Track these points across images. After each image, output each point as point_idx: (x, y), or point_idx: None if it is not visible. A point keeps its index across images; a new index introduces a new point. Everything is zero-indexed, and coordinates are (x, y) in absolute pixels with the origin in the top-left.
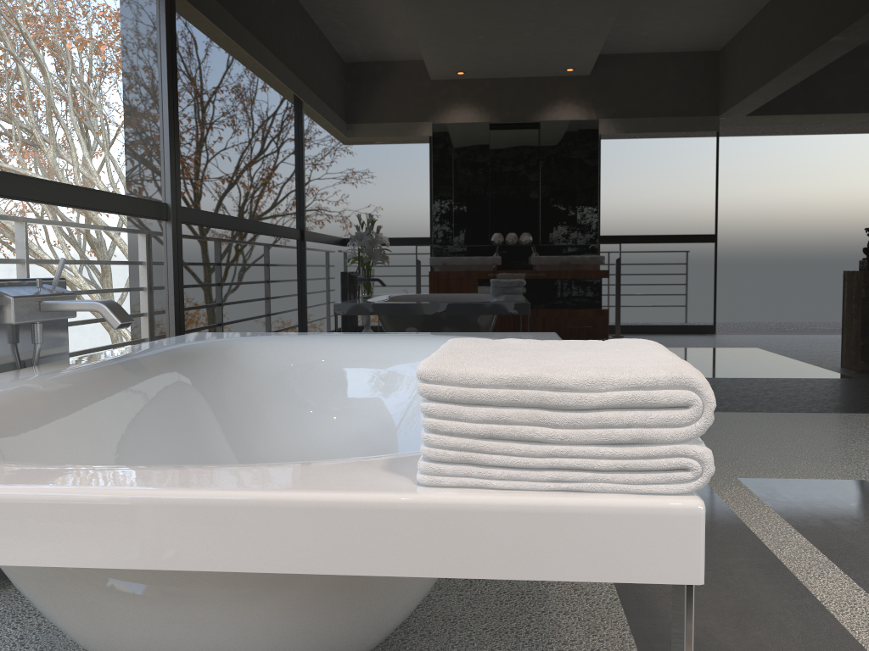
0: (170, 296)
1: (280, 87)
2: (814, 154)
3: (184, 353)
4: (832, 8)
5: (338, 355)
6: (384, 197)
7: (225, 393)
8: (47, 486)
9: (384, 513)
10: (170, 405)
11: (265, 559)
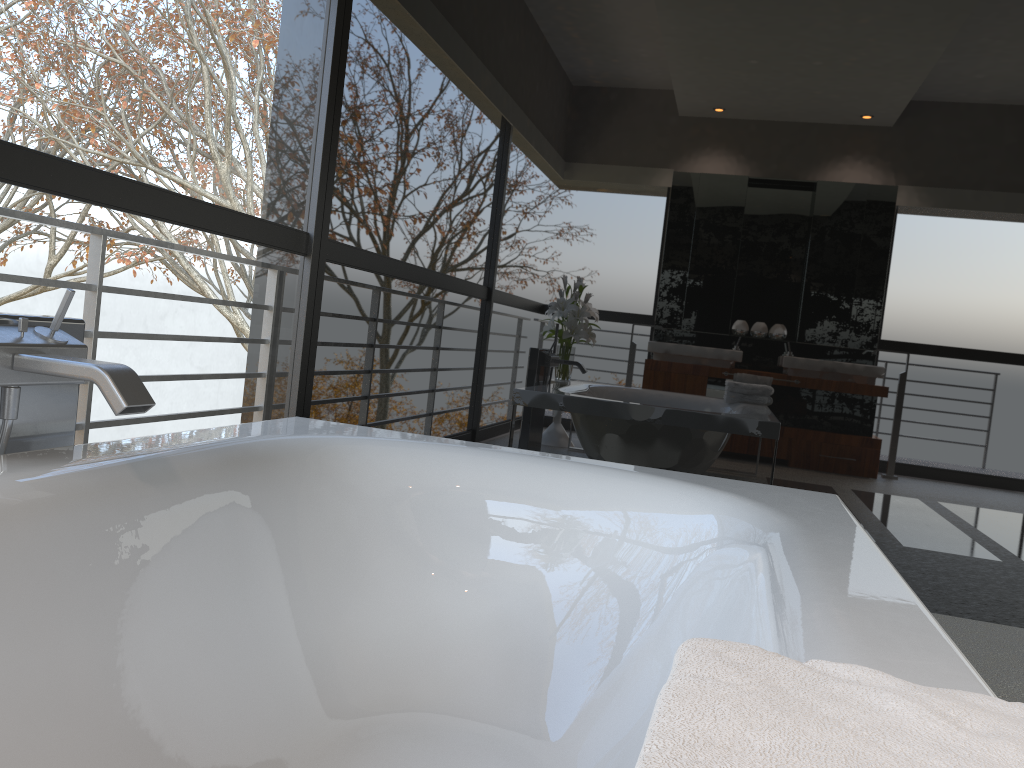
0: (296, 355)
1: (475, 93)
2: None
3: (255, 454)
4: None
5: (489, 484)
6: (596, 256)
7: (309, 522)
8: None
9: None
10: (209, 538)
11: None
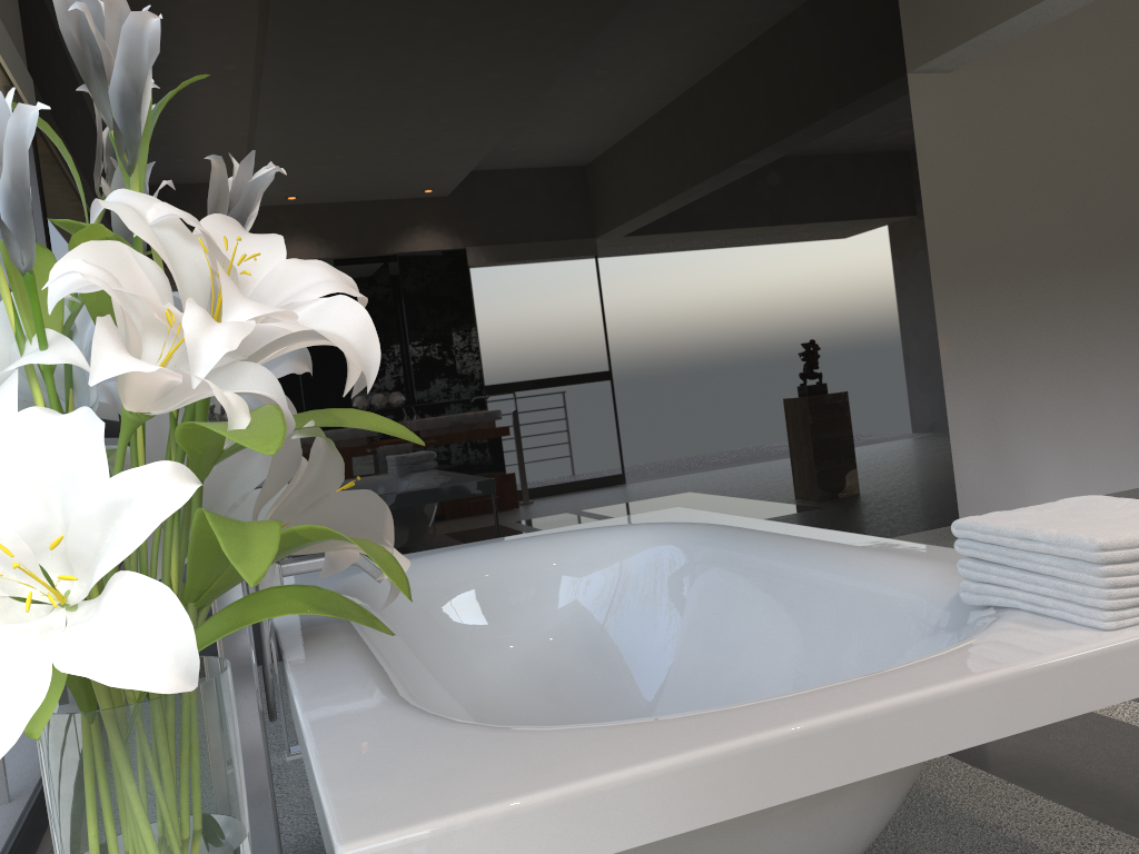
0: None
1: None
2: (800, 289)
3: None
4: (795, 146)
5: (477, 573)
6: None
7: (385, 643)
8: (881, 700)
9: (1113, 654)
10: None
11: (1045, 713)
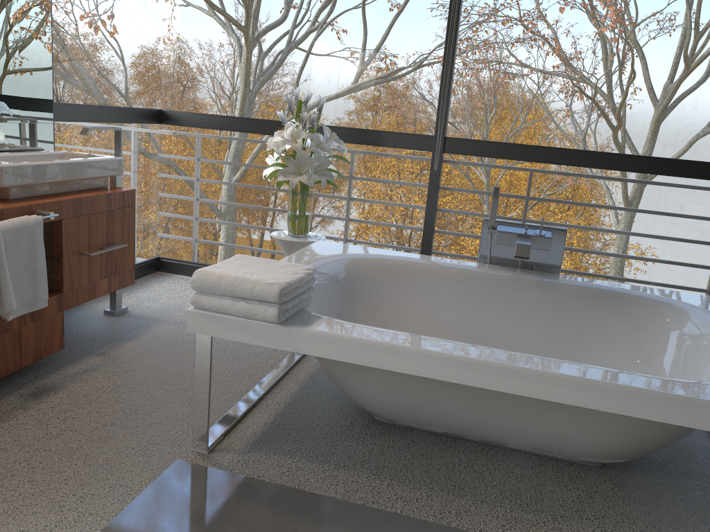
0: None
1: None
2: None
3: (616, 295)
4: None
5: None
6: None
7: (634, 334)
8: None
9: None
10: (563, 316)
11: None
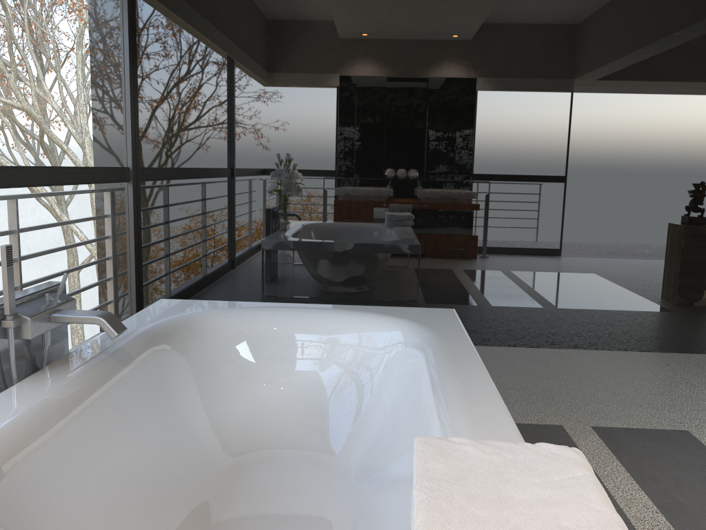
0: (131, 244)
1: (225, 72)
2: (658, 148)
3: (159, 334)
4: (682, 29)
5: (281, 327)
6: (310, 169)
7: (191, 363)
8: None
9: None
10: (151, 385)
11: None
